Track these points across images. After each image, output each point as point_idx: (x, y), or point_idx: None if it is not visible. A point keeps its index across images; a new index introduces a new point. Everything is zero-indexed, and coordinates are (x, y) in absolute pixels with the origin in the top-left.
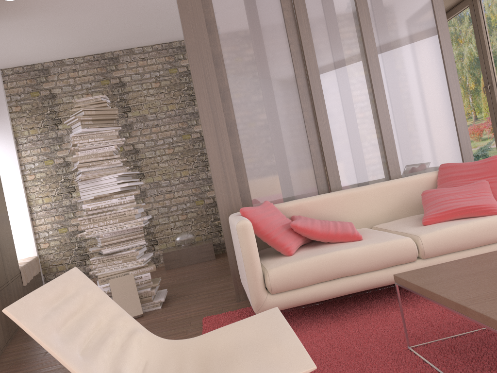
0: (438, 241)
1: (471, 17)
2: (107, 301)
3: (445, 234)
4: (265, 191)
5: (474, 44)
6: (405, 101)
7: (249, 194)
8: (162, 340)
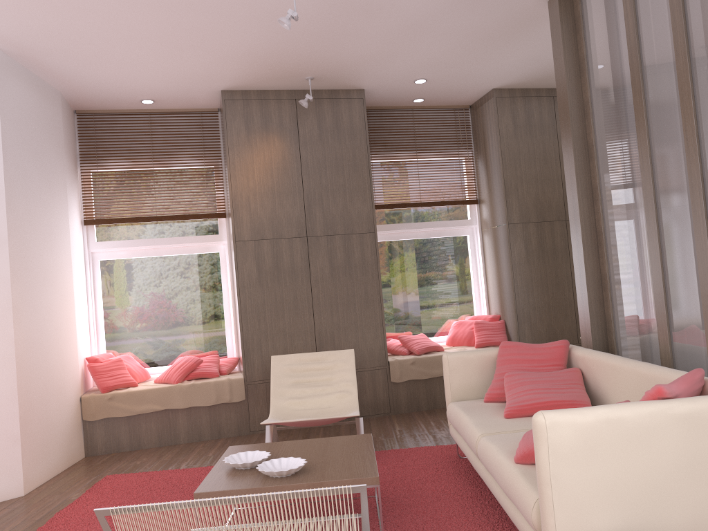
0: (481, 452)
1: None
2: (348, 371)
3: (484, 449)
4: (622, 325)
5: None
6: None
7: (611, 325)
8: (354, 404)
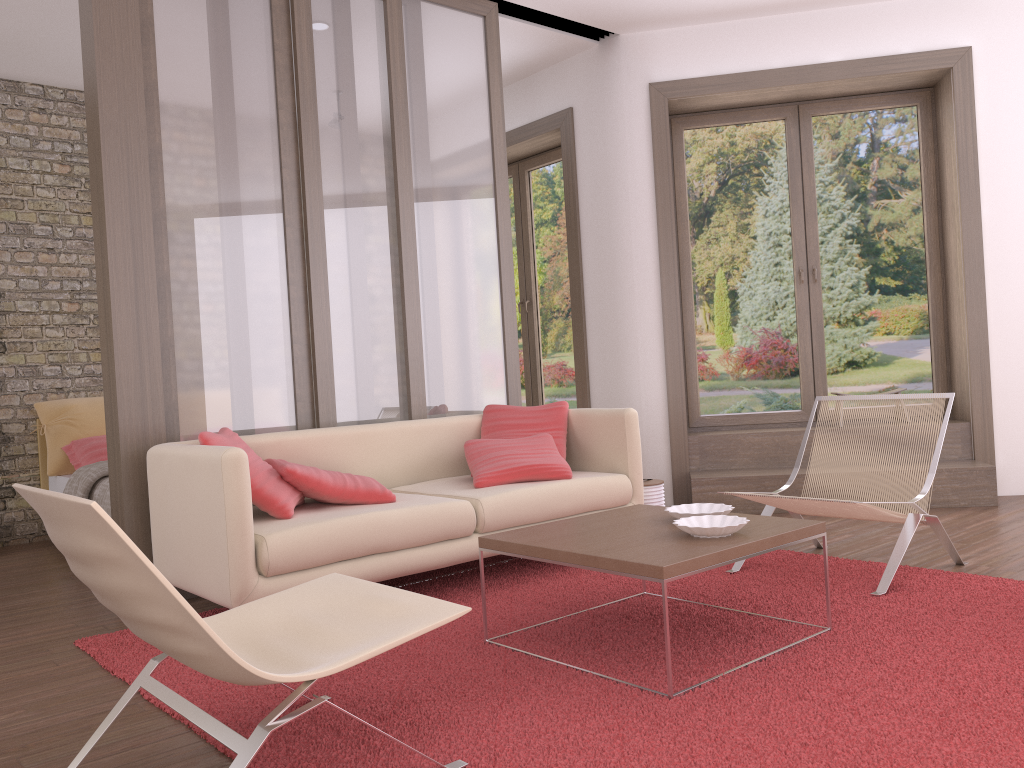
0: (503, 507)
1: (513, 193)
2: None
3: (511, 499)
4: (206, 412)
5: (513, 235)
6: (443, 302)
7: (176, 415)
8: None
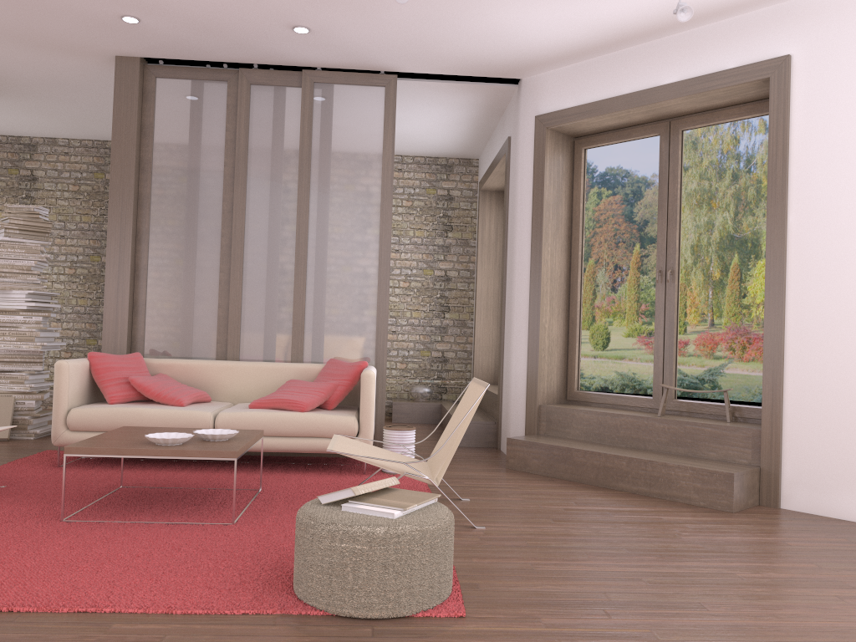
0: (233, 421)
1: None
2: None
3: (241, 417)
4: (160, 343)
5: None
6: (326, 286)
7: (142, 343)
8: None
